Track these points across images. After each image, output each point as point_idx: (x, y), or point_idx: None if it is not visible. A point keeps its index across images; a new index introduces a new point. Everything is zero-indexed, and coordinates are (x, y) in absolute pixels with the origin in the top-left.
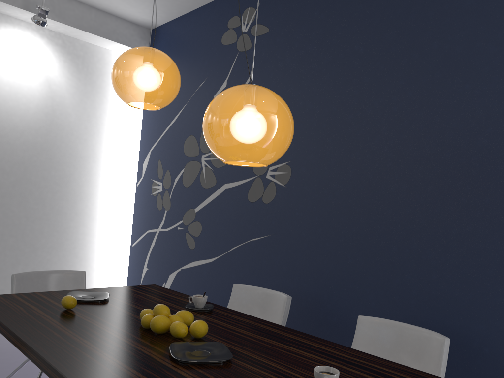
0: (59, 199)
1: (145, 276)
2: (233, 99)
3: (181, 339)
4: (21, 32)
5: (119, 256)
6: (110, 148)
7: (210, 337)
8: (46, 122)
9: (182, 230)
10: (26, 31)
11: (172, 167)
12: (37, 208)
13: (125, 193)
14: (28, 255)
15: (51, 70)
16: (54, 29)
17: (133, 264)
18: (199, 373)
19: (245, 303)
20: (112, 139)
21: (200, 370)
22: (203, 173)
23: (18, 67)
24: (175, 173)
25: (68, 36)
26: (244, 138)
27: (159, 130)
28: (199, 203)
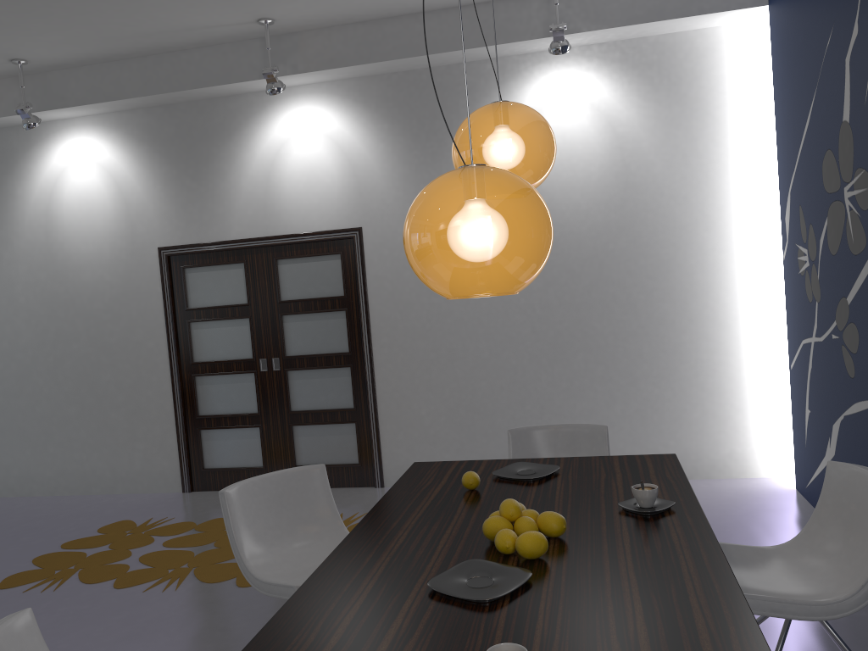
0: (658, 301)
1: (808, 425)
2: (408, 211)
3: (507, 556)
4: (560, 67)
5: (783, 385)
6: (732, 200)
7: (551, 561)
8: (618, 187)
9: (837, 339)
10: (567, 62)
11: (813, 217)
12: (627, 320)
13: (776, 272)
14: (626, 389)
15: (612, 104)
16: (603, 40)
17: (794, 400)
18: (423, 609)
19: (847, 502)
20: (735, 182)
21: (431, 606)
22: (848, 224)
23: (566, 119)
24: (818, 228)
25: (627, 39)
26: (422, 268)
27: (794, 149)
28: (850, 285)
